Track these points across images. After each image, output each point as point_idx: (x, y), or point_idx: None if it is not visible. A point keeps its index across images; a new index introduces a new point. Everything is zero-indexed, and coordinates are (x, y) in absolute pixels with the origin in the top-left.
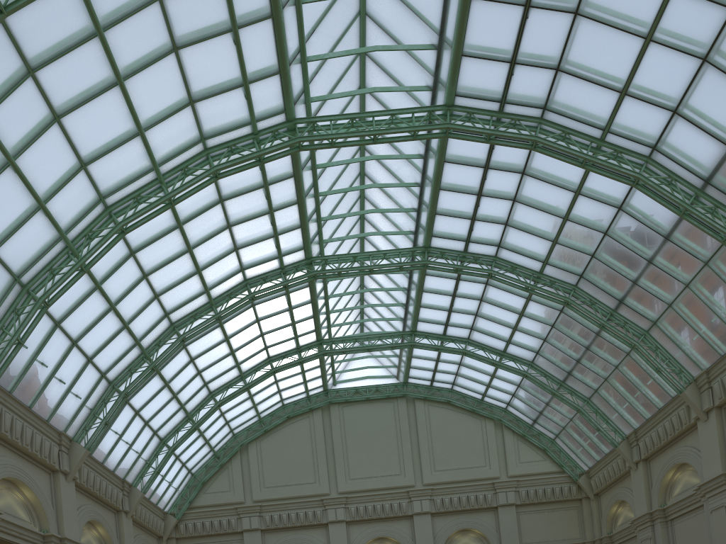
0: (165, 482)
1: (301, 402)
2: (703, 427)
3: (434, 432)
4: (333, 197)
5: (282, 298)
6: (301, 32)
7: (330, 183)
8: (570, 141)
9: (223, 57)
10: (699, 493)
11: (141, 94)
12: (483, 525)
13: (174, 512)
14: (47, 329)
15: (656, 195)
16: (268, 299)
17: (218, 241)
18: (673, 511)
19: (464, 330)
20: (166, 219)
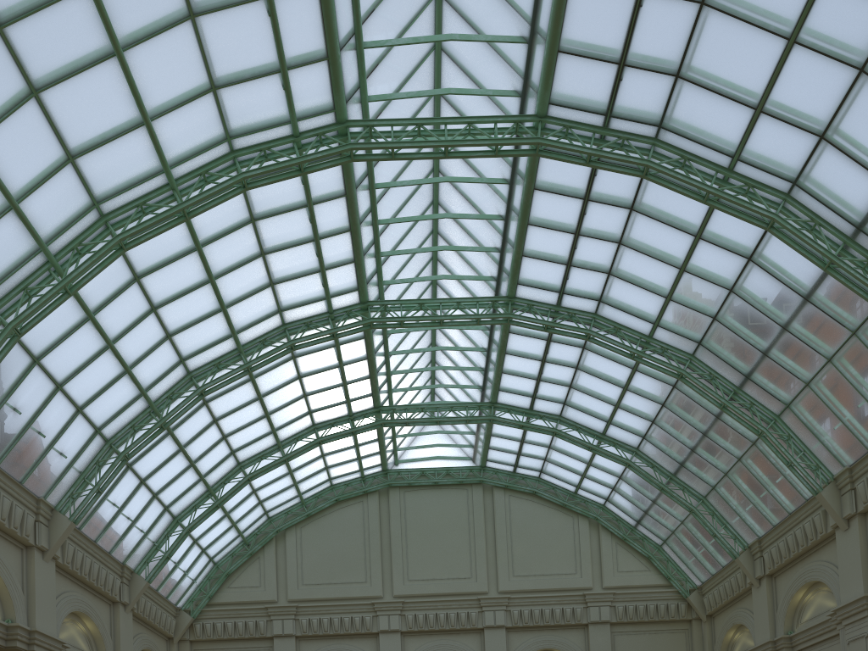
0: (179, 571)
1: (354, 483)
2: (843, 538)
3: (515, 529)
4: (397, 228)
5: (330, 351)
6: (356, 9)
7: (394, 210)
8: (690, 169)
9: (254, 32)
10: (834, 619)
11: (147, 71)
12: (570, 645)
13: (190, 609)
14: (22, 365)
15: (795, 243)
16: (312, 350)
17: (248, 271)
18: (802, 640)
19: (555, 405)
20: (180, 237)
